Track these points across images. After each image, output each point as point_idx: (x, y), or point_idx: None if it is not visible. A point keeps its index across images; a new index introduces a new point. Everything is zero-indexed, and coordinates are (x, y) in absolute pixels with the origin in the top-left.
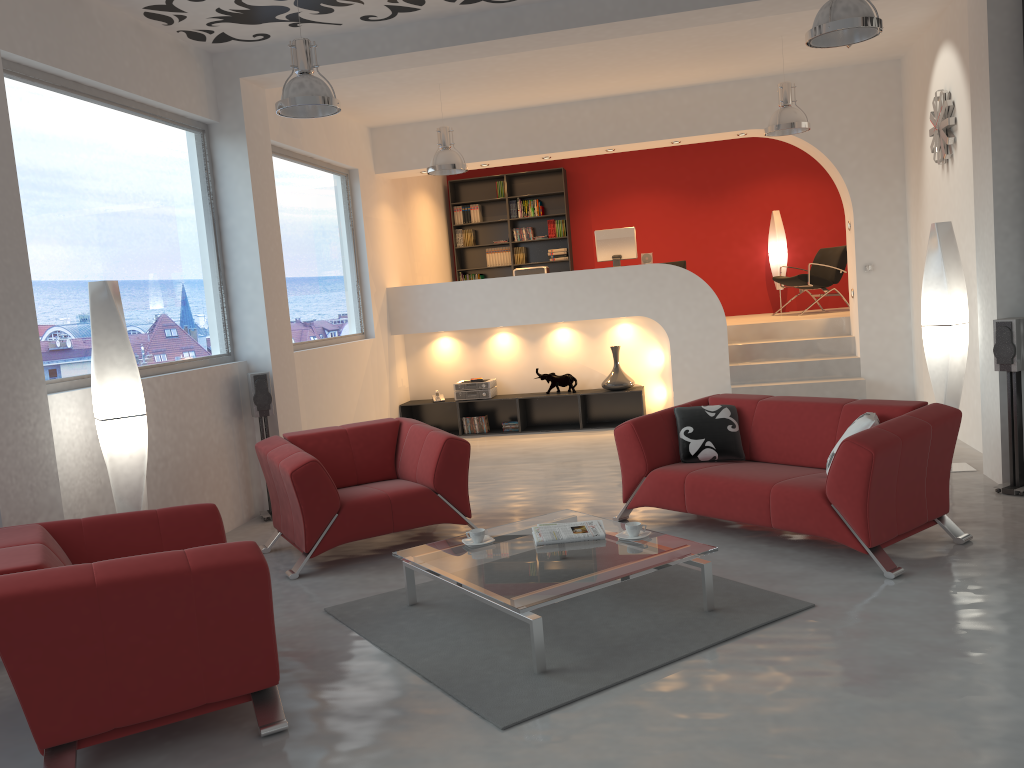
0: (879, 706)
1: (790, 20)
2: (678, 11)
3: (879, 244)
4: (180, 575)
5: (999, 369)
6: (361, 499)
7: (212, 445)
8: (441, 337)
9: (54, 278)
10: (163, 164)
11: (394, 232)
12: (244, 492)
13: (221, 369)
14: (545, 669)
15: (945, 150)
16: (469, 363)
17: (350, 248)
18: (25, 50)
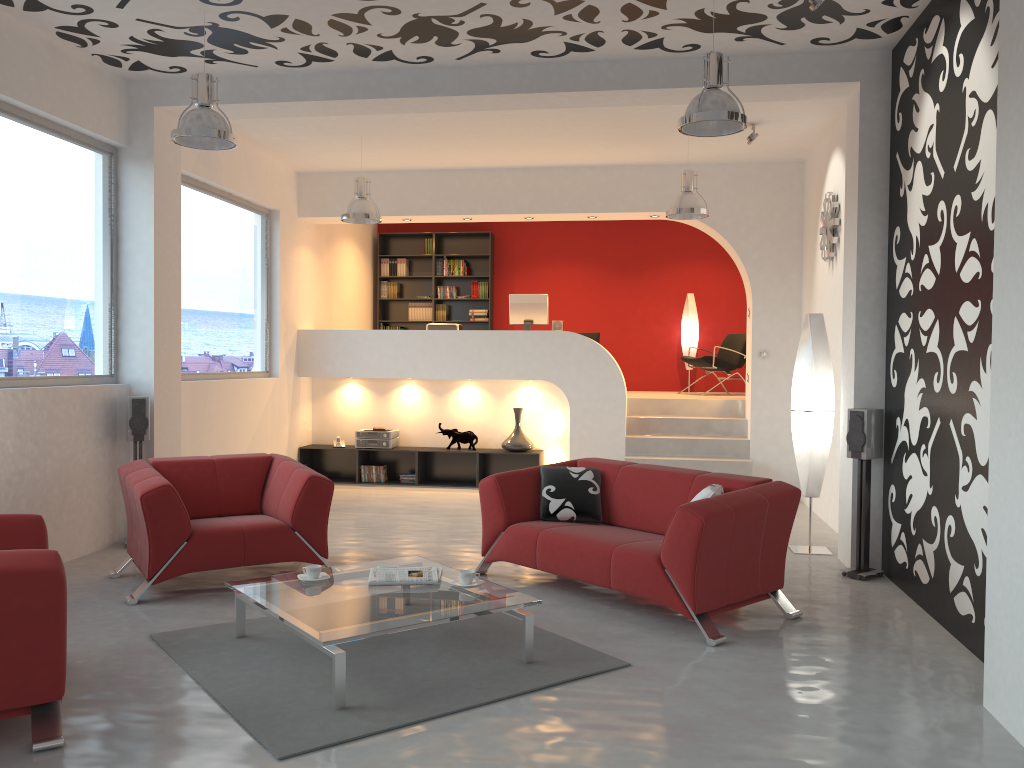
0: (652, 761)
1: None
2: (579, 90)
3: (774, 332)
4: None
5: (851, 456)
6: (213, 529)
7: (78, 464)
8: (349, 384)
9: None
10: (62, 180)
11: (313, 276)
12: (109, 516)
13: (99, 389)
14: (344, 705)
15: (831, 248)
16: (374, 412)
17: (263, 286)
18: None
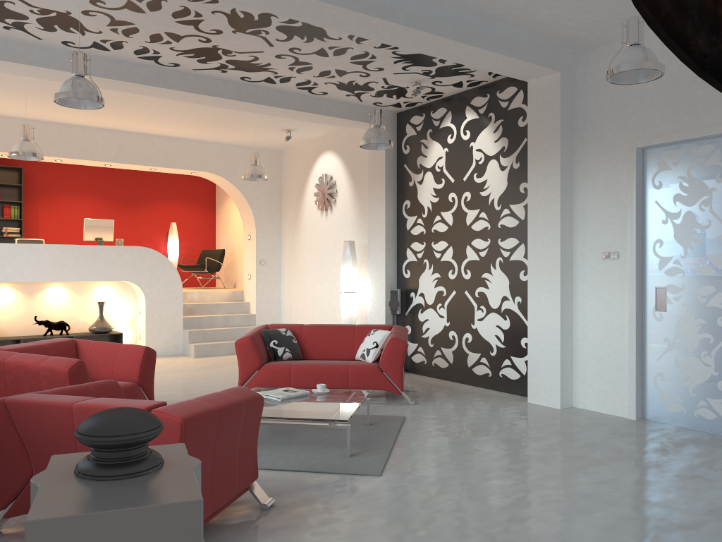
0: (491, 438)
1: (270, 120)
2: (257, 103)
3: (268, 249)
4: (242, 403)
5: (391, 313)
6: None
7: None
8: None
9: None
10: None
11: None
12: None
13: None
14: (350, 454)
15: (326, 204)
16: None
17: None
18: None
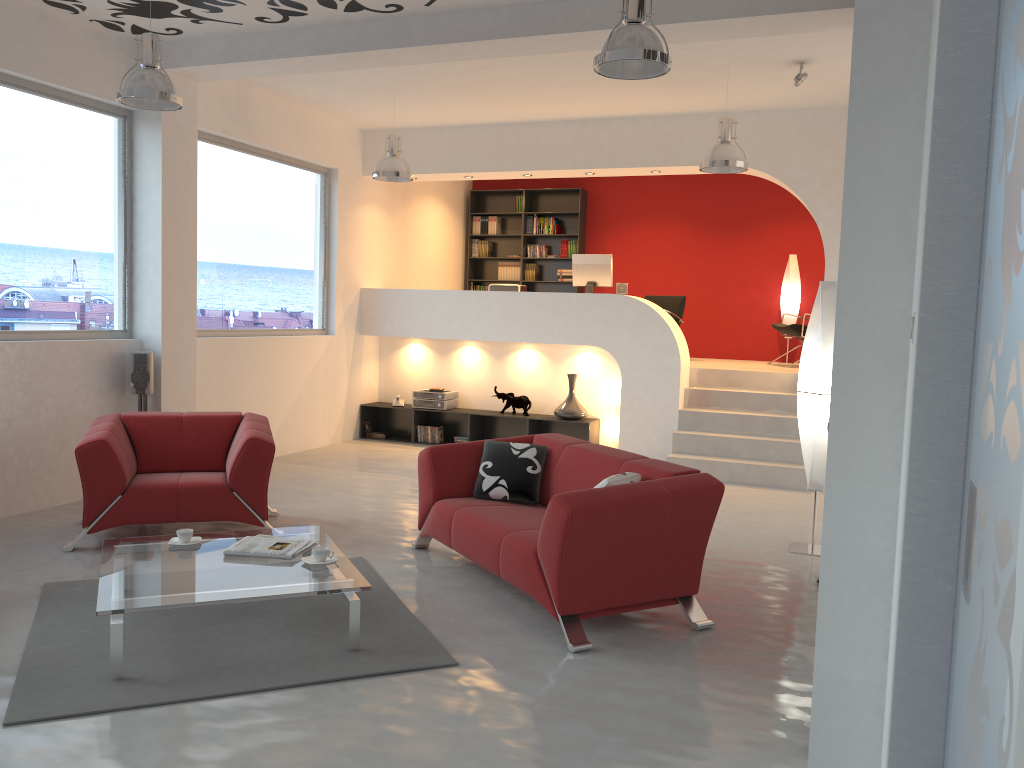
0: None
1: (723, 52)
2: (554, 33)
3: None
4: None
5: None
6: (149, 485)
7: (78, 414)
8: (413, 343)
9: None
10: (65, 144)
11: (382, 234)
12: None
13: (103, 344)
14: (122, 676)
15: None
16: (436, 372)
17: (320, 245)
18: None
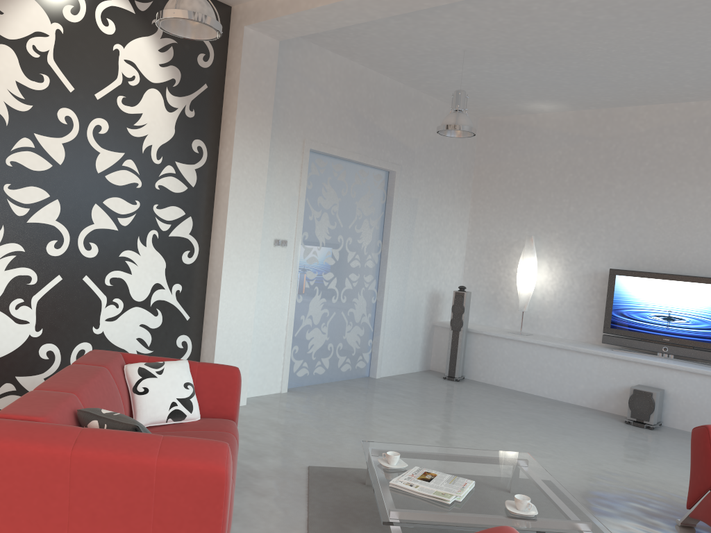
0: (386, 438)
1: None
2: None
3: None
4: None
5: None
6: None
7: None
8: None
9: None
10: None
11: None
12: None
13: None
14: None
15: None
16: None
17: None
18: None
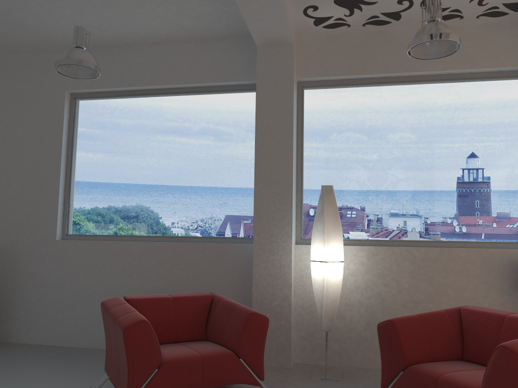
0: None
1: None
2: None
3: None
4: (114, 319)
5: None
6: (420, 368)
7: (478, 306)
8: None
9: (349, 185)
10: (470, 108)
11: None
12: None
13: (503, 252)
14: None
15: None
16: None
17: None
18: (335, 72)
